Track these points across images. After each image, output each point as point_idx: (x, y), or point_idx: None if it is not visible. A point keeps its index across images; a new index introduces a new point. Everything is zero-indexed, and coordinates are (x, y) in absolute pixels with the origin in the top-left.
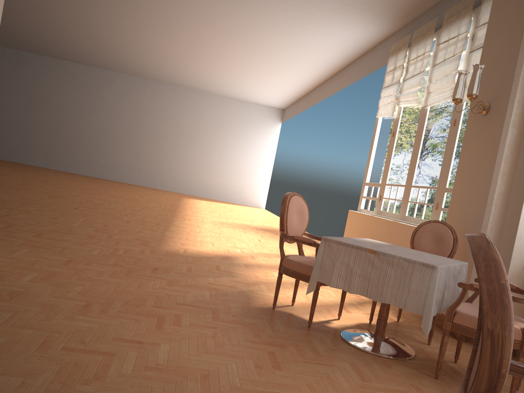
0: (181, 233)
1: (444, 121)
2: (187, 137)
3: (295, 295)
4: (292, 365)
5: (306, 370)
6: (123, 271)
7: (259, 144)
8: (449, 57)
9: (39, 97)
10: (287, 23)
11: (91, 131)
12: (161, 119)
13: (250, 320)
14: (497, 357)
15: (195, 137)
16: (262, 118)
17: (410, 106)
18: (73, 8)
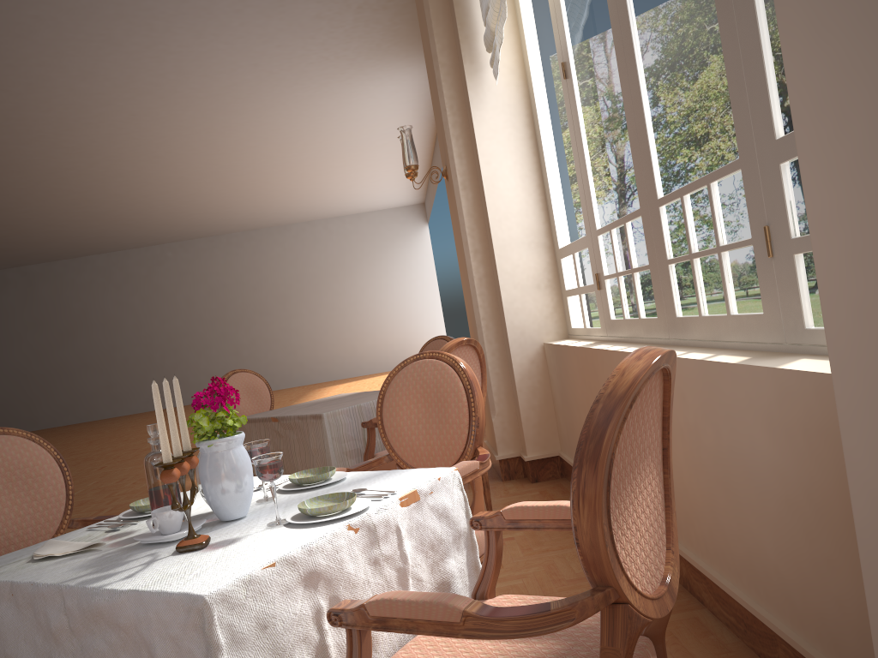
0: None
1: None
2: (297, 299)
3: None
4: None
5: None
6: None
7: (406, 267)
8: None
9: (73, 321)
10: (307, 107)
11: (159, 341)
12: (251, 287)
13: None
14: None
15: (309, 293)
16: (396, 229)
17: None
18: (41, 194)
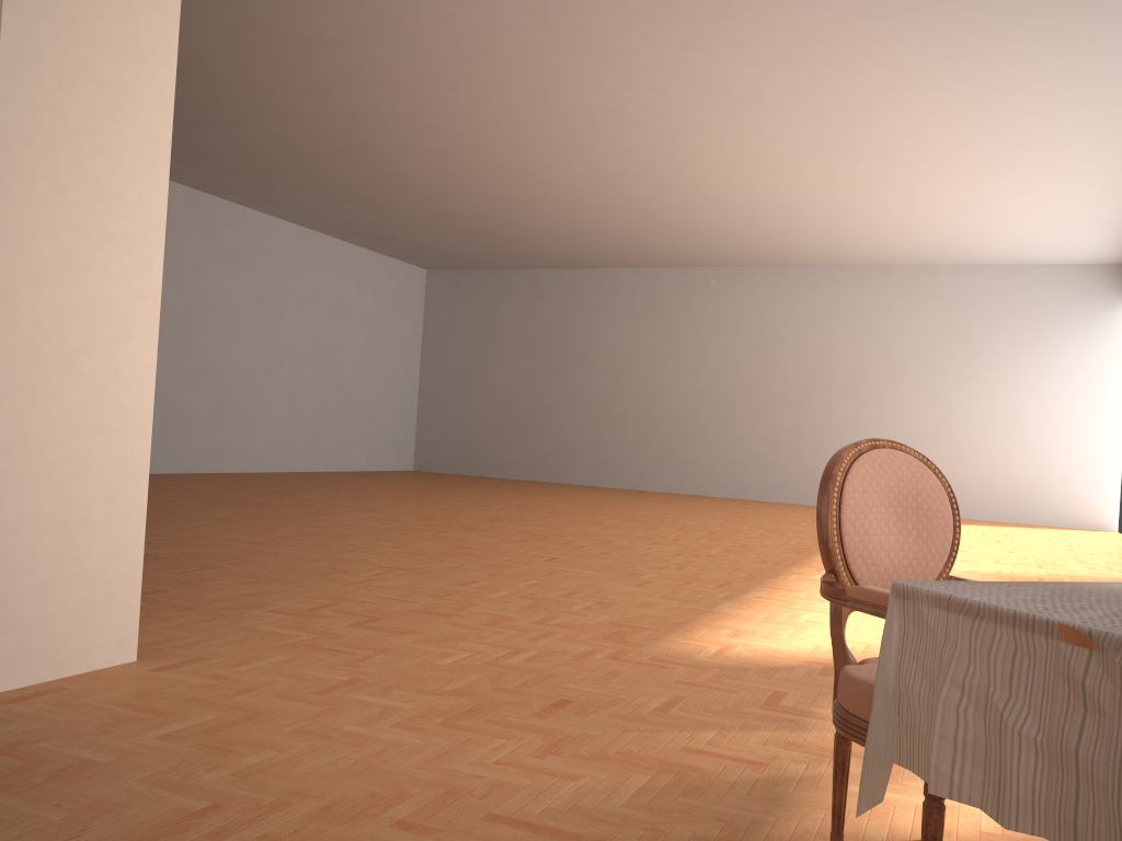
0: (766, 605)
1: None
2: (880, 379)
3: None
4: None
5: None
6: (452, 711)
7: (1074, 364)
8: None
9: (573, 350)
10: (1030, 17)
11: (672, 399)
12: (815, 349)
13: None
14: None
15: (901, 375)
16: (1072, 299)
17: None
18: (569, 153)
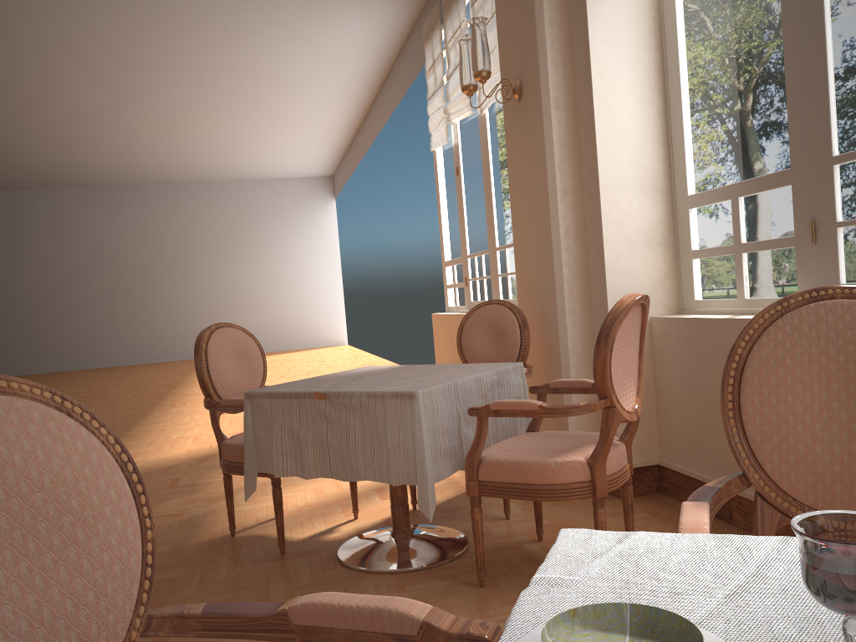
0: (147, 435)
1: None
2: (186, 265)
3: None
4: None
5: None
6: None
7: (309, 242)
8: (488, 20)
9: None
10: (251, 35)
11: (20, 298)
12: (134, 247)
13: (168, 573)
14: None
15: (200, 260)
16: (301, 200)
17: (464, 117)
18: None
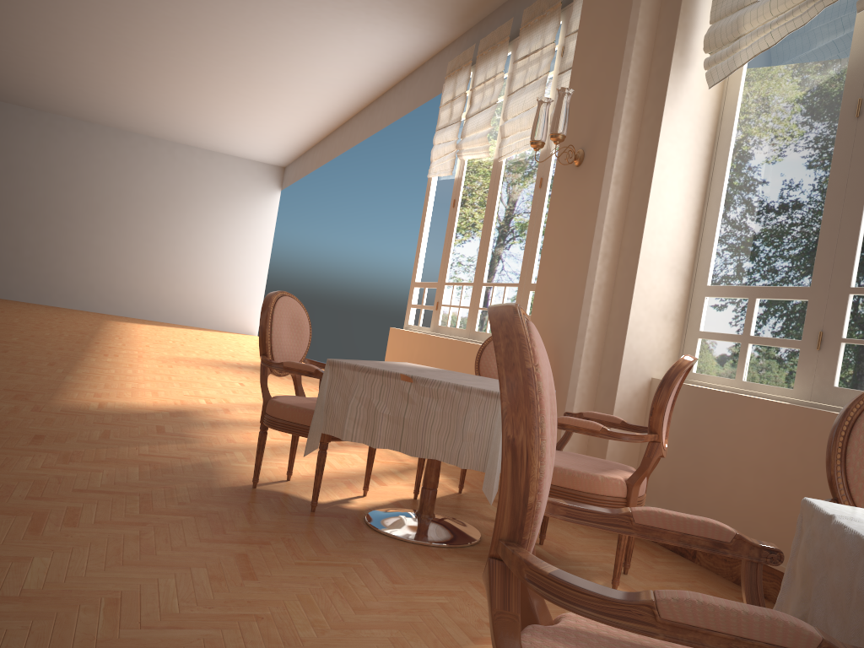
0: (97, 377)
1: (527, 181)
2: (111, 215)
3: (292, 462)
4: (278, 570)
5: (301, 575)
6: None
7: (244, 225)
8: (531, 80)
9: None
10: (278, 18)
11: None
12: (61, 183)
13: (211, 507)
14: (522, 480)
15: (128, 214)
16: (247, 183)
17: (477, 158)
18: None
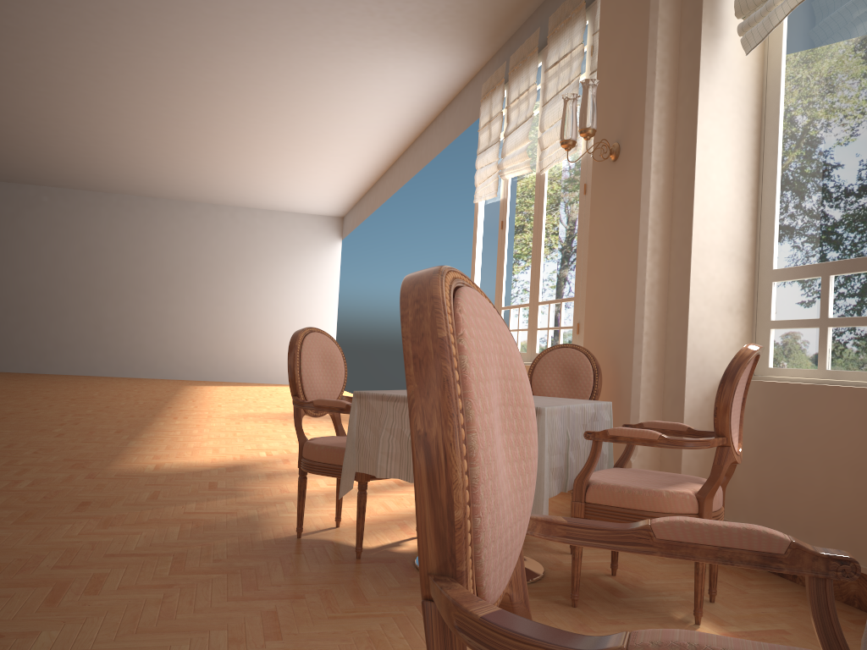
0: (160, 440)
1: (571, 189)
2: (182, 283)
3: (340, 507)
4: (307, 626)
5: (332, 631)
6: (13, 517)
7: (309, 279)
8: (563, 86)
9: None
10: (310, 67)
11: (7, 293)
12: (133, 258)
13: (248, 562)
14: (442, 488)
15: (197, 281)
16: (308, 237)
17: (520, 174)
18: None
